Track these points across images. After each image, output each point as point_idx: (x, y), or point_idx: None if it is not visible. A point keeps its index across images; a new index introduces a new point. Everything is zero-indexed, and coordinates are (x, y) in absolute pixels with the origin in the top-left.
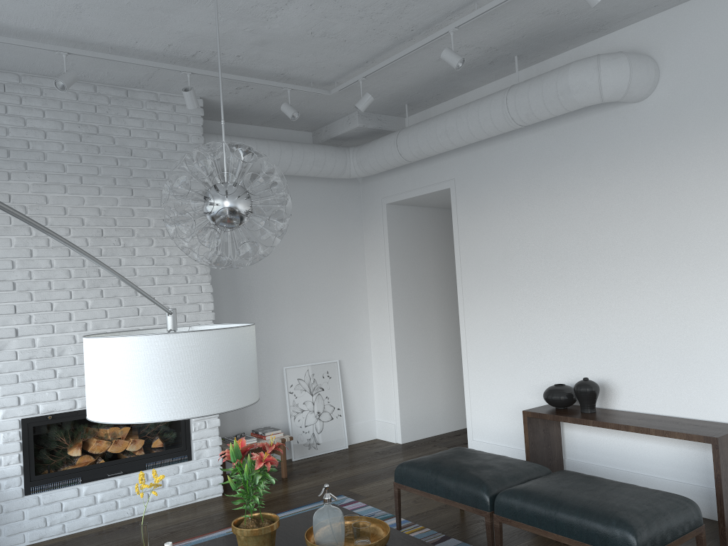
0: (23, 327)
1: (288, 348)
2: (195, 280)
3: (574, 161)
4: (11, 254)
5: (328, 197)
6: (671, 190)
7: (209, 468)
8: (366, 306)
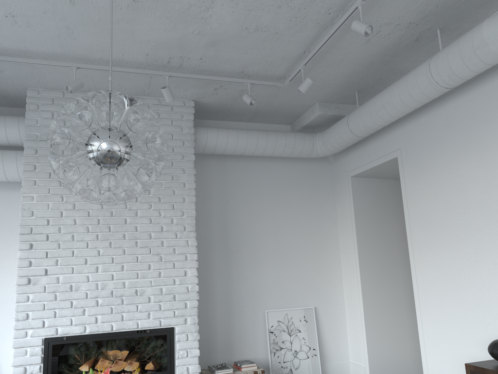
0: (51, 268)
1: (269, 294)
2: (183, 236)
3: None
4: (47, 215)
5: (304, 174)
6: None
7: None
8: (339, 262)
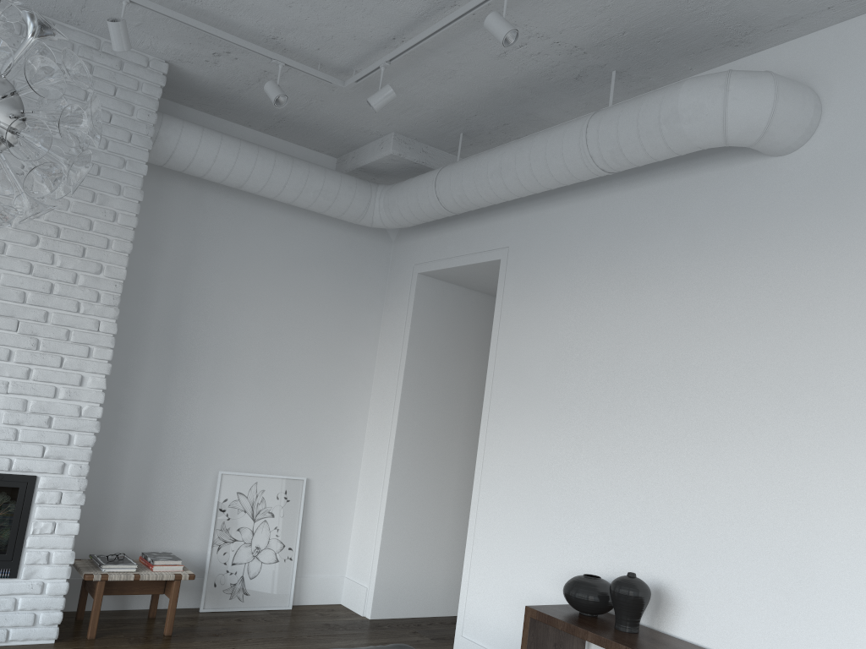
0: None
1: (234, 445)
2: (93, 311)
3: (674, 237)
4: None
5: (342, 249)
6: (813, 294)
7: (43, 596)
8: (365, 410)
